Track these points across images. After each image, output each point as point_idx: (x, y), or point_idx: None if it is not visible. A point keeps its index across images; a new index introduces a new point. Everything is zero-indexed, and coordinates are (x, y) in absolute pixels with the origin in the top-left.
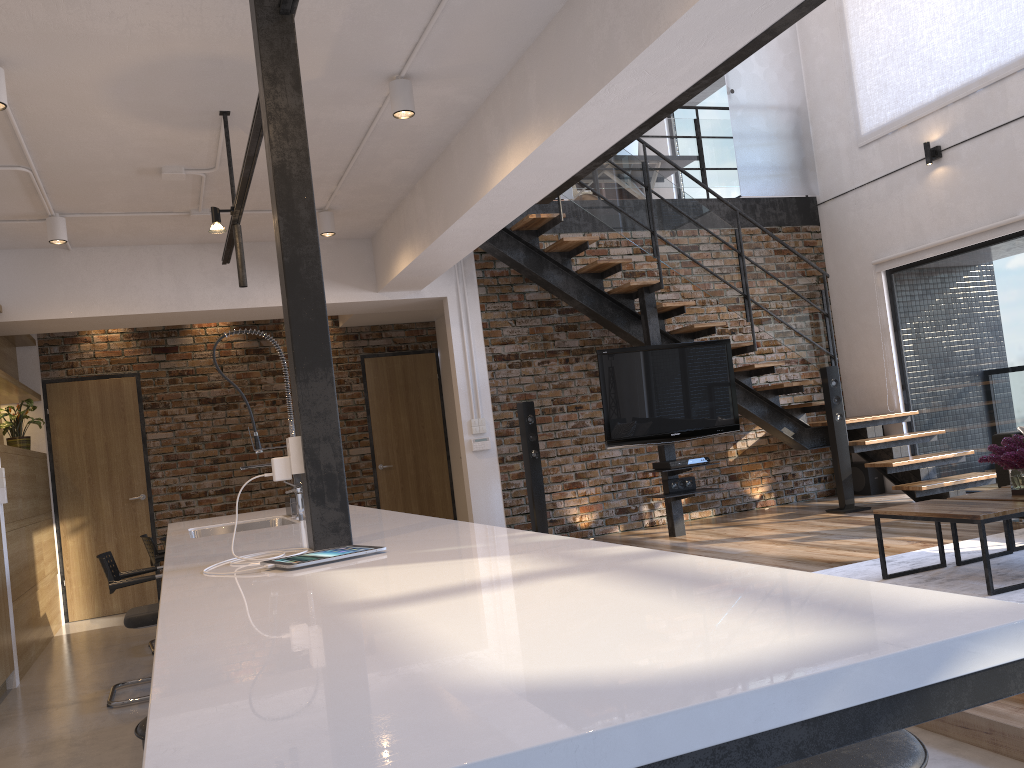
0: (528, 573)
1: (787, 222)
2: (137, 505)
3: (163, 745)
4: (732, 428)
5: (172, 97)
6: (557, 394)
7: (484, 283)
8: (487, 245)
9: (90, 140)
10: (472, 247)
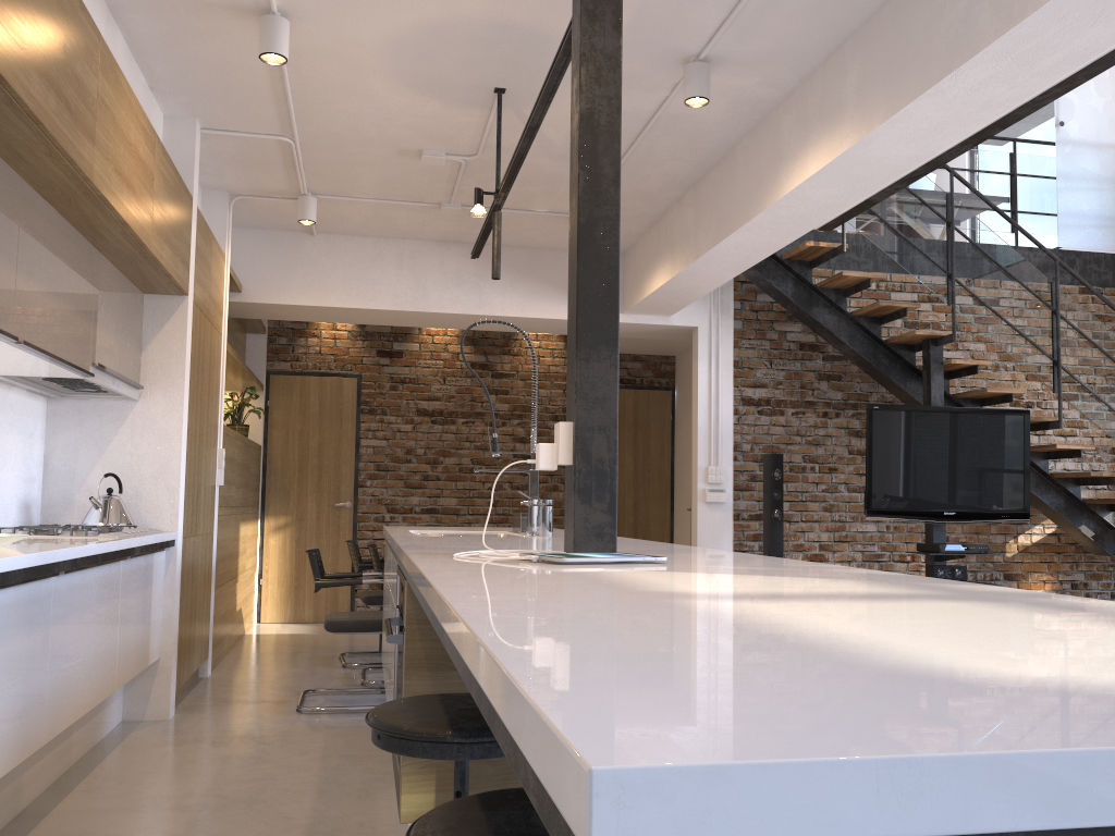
0: (887, 594)
1: (1112, 283)
2: (342, 512)
3: (533, 674)
4: (1020, 516)
5: (449, 67)
6: (809, 451)
7: (741, 316)
8: (752, 273)
9: (357, 112)
10: (740, 269)
